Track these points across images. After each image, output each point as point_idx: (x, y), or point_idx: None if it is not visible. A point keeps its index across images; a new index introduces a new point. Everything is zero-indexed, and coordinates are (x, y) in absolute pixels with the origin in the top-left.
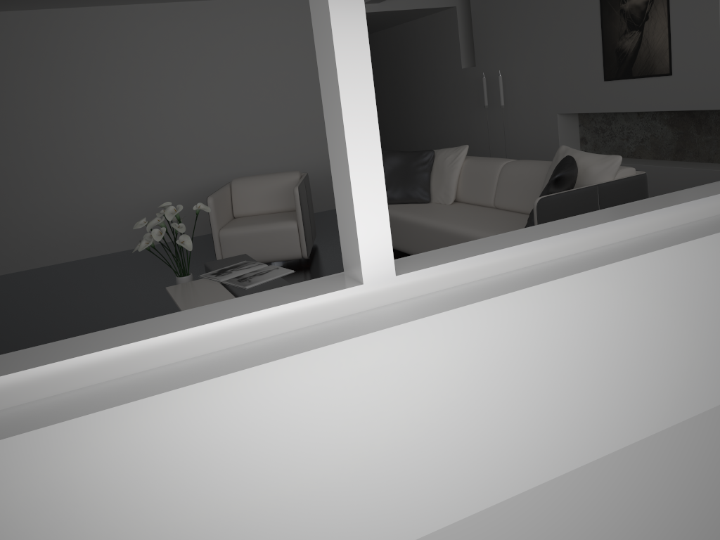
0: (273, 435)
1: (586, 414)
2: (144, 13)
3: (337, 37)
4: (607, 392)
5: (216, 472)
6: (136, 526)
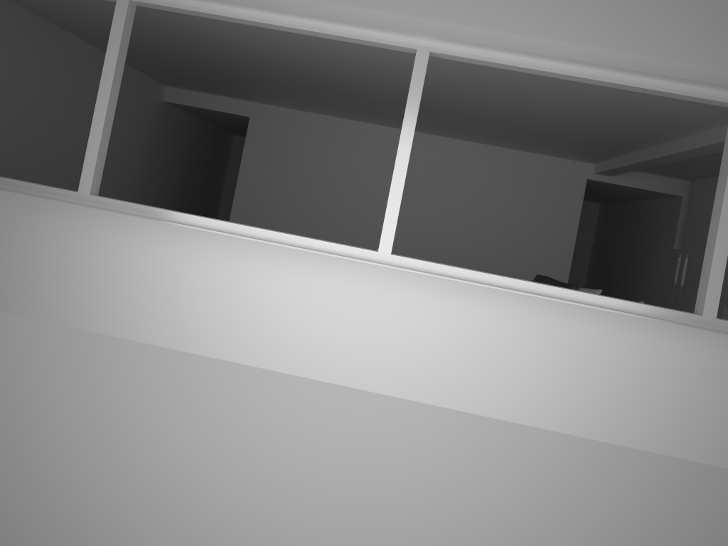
0: (340, 311)
1: (491, 389)
2: (431, 140)
3: (395, 167)
4: (507, 385)
5: (315, 313)
6: (283, 317)
